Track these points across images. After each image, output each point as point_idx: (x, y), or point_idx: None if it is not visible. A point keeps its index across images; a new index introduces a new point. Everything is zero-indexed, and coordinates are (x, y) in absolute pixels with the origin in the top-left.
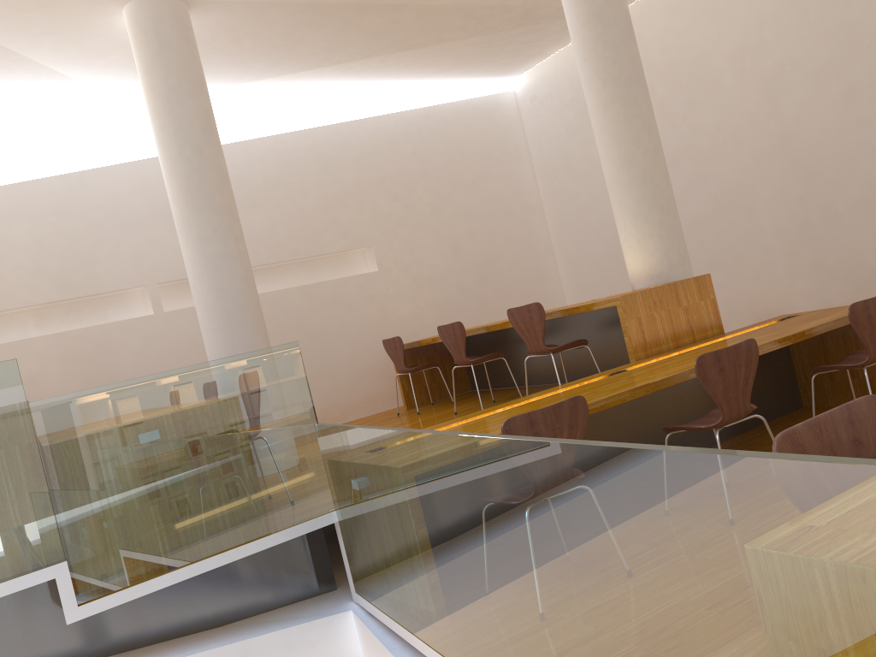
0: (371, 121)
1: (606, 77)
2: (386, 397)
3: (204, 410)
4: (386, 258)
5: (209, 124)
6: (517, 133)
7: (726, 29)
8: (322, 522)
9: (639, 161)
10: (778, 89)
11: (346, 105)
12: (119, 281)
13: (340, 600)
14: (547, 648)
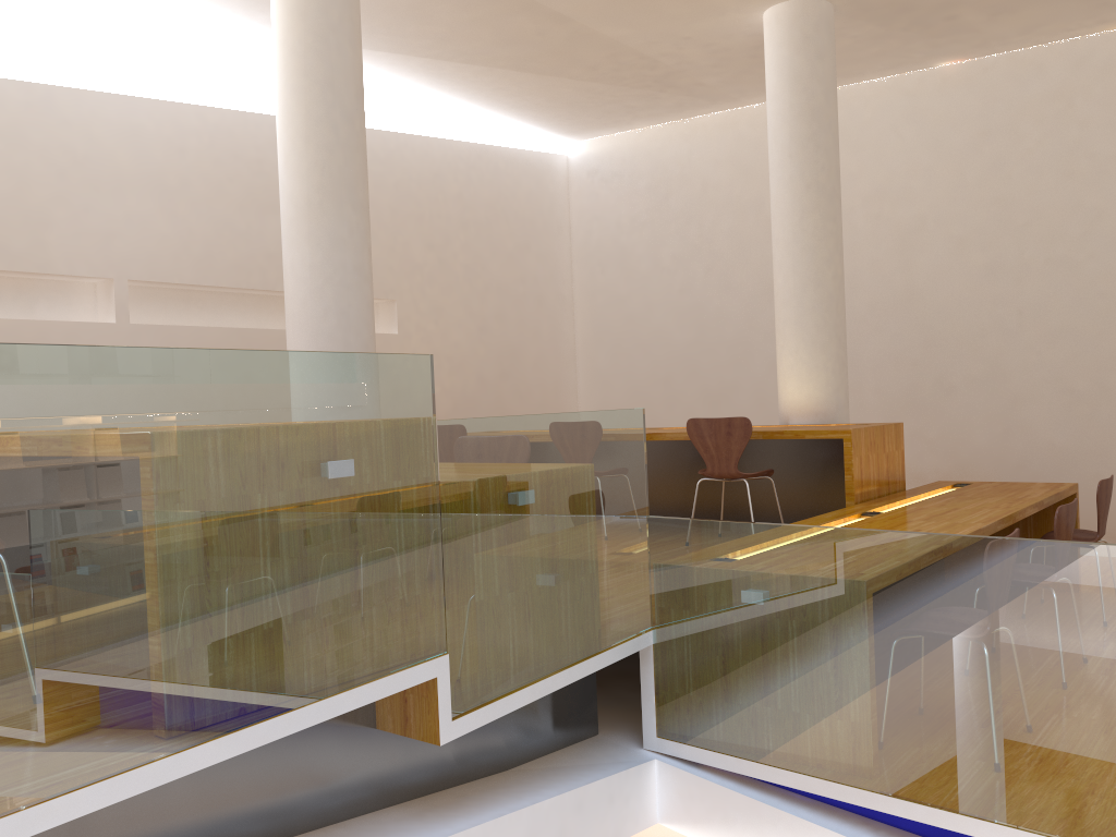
0: (420, 140)
1: (812, 182)
2: None
3: (572, 474)
4: (408, 320)
5: (362, 88)
6: (562, 206)
7: (869, 165)
8: (641, 642)
9: (828, 283)
10: (914, 243)
11: (391, 110)
12: (76, 262)
13: (623, 747)
14: None
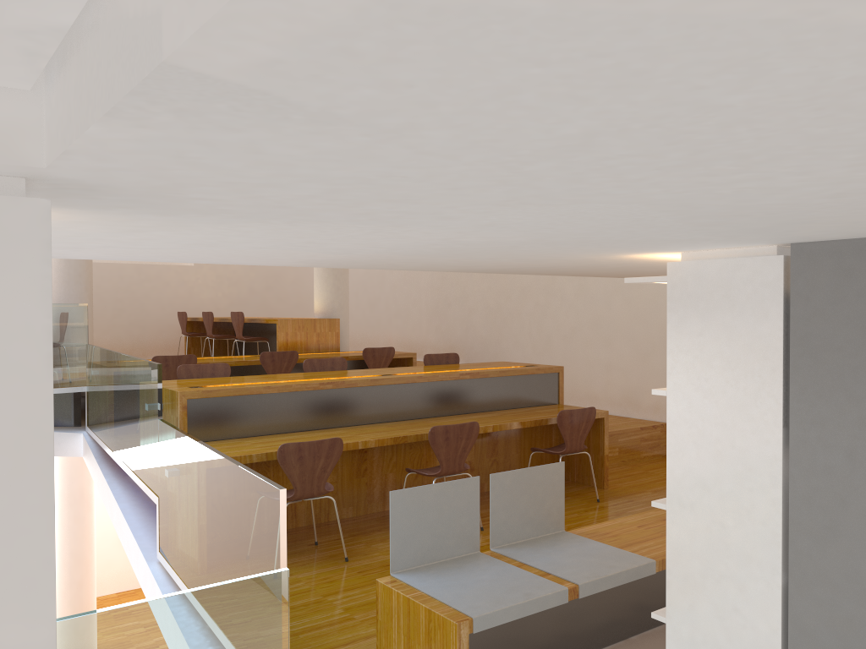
0: None
1: None
2: (178, 349)
3: None
4: None
5: None
6: None
7: None
8: (78, 389)
9: None
10: None
11: None
12: None
13: (79, 430)
14: (117, 422)
